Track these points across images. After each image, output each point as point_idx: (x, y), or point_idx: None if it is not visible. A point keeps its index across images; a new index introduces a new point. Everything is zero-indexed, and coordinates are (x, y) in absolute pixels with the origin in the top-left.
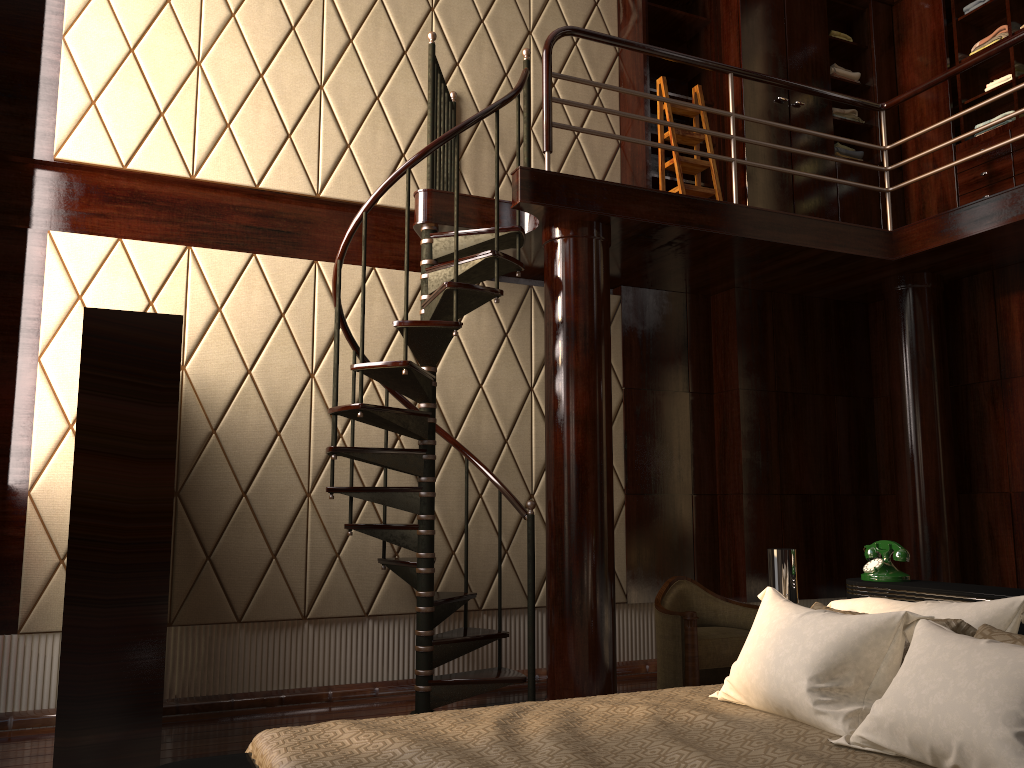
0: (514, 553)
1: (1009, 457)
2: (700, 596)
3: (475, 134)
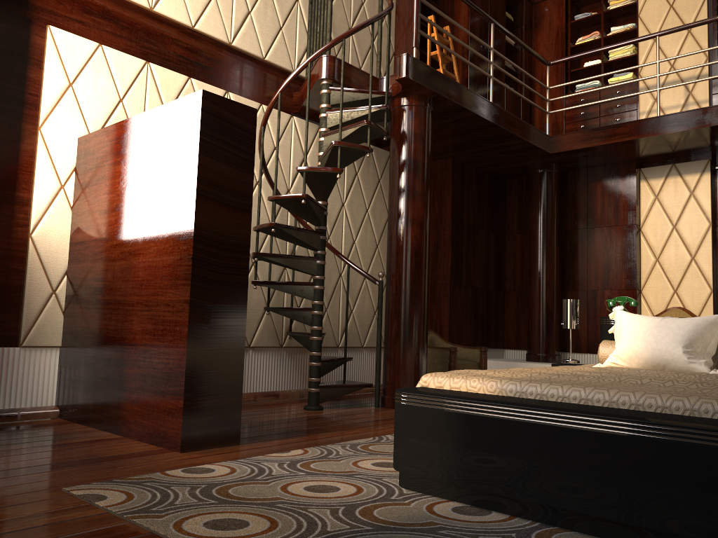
0: (330, 311)
1: (588, 271)
2: (439, 341)
3: None
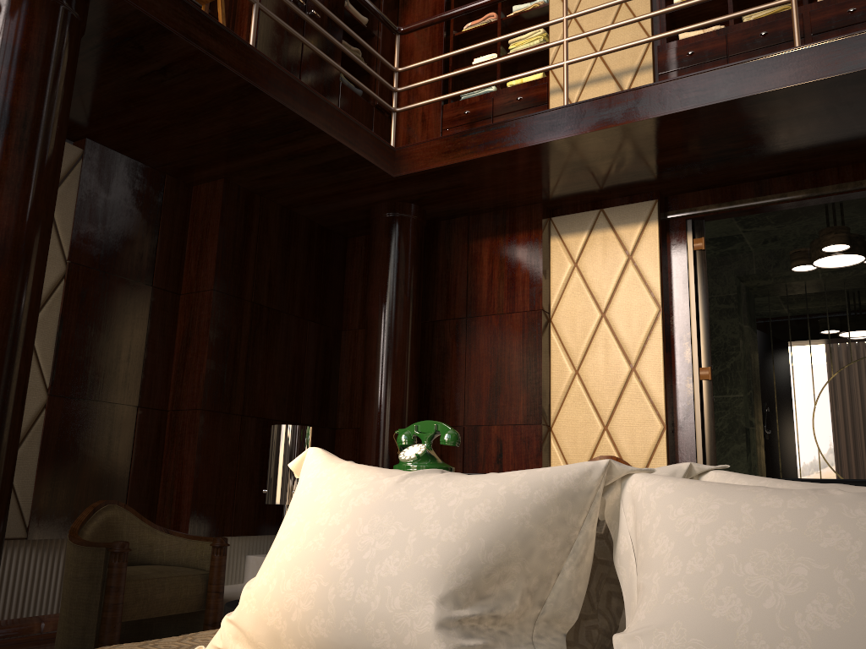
0: None
1: (467, 392)
2: (134, 526)
3: None
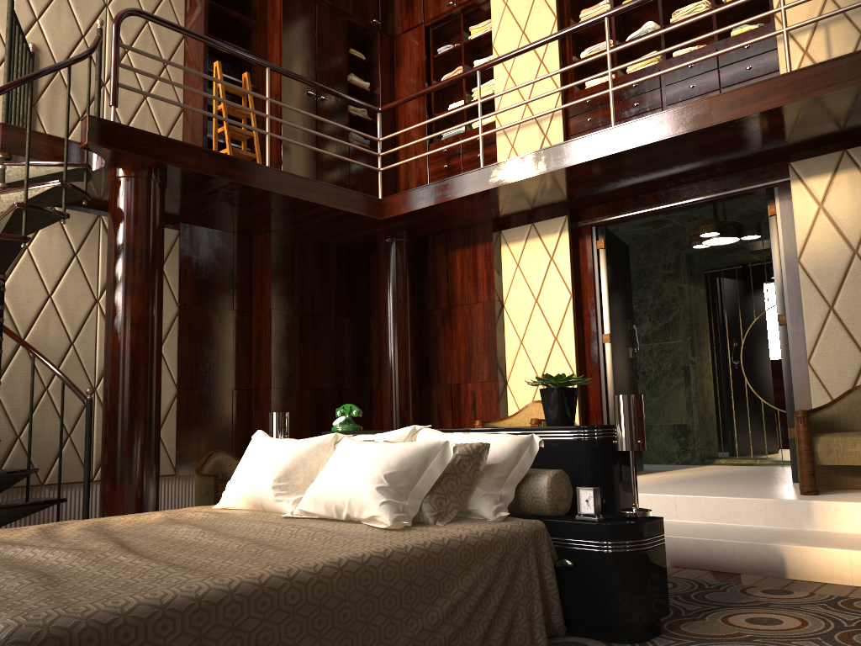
0: (77, 437)
1: (451, 360)
2: (233, 464)
3: (52, 82)
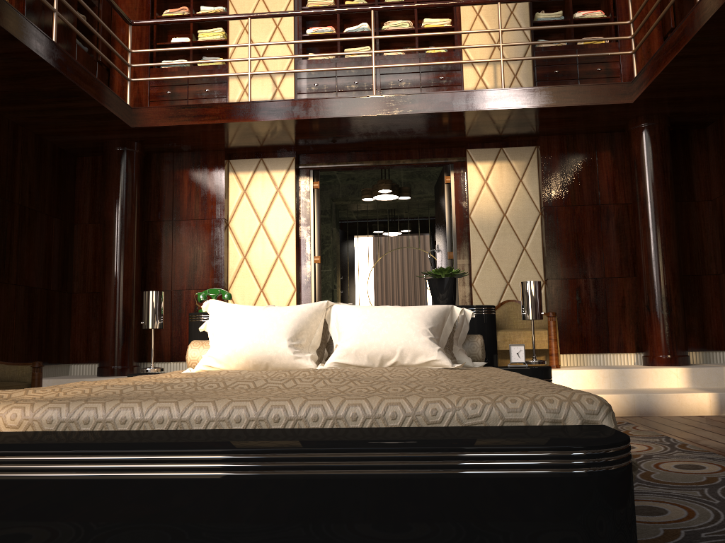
0: None
1: (173, 268)
2: None
3: None
